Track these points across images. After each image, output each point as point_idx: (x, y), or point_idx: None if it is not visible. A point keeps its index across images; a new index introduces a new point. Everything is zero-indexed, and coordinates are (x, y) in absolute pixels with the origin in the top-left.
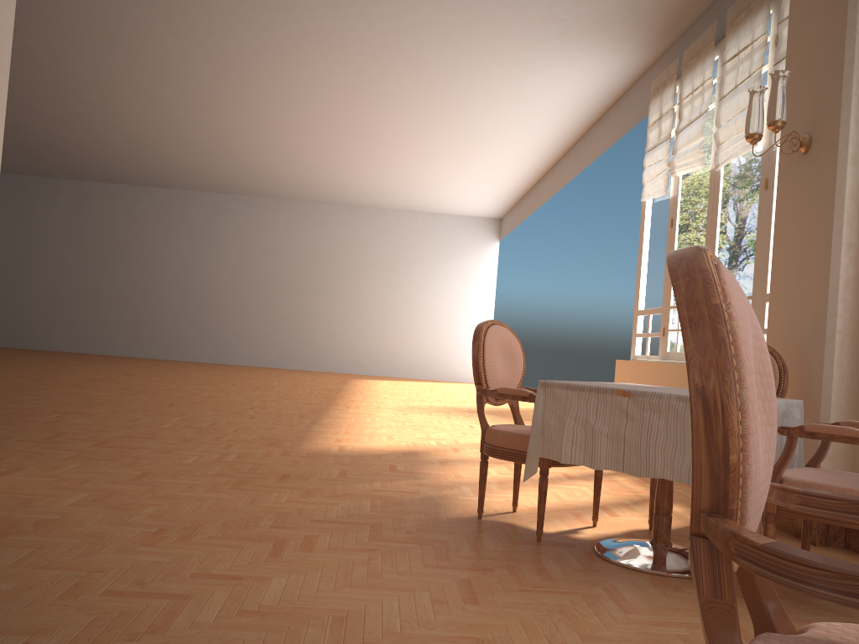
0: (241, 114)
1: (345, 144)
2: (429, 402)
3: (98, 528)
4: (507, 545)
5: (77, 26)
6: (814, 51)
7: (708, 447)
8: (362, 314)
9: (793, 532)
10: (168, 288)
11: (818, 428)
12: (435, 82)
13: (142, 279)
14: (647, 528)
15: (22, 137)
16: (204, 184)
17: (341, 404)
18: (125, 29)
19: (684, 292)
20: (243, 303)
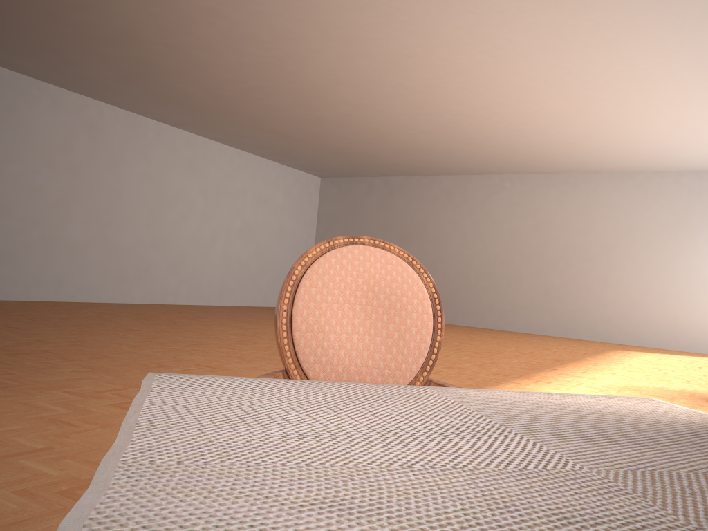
0: (467, 87)
1: (583, 101)
2: (666, 383)
3: None
4: None
5: (293, 26)
6: None
7: None
8: (638, 282)
9: None
10: (452, 261)
11: None
12: None
13: (432, 255)
14: None
15: (327, 143)
16: (478, 167)
17: (536, 377)
18: (326, 18)
19: None
20: (517, 273)
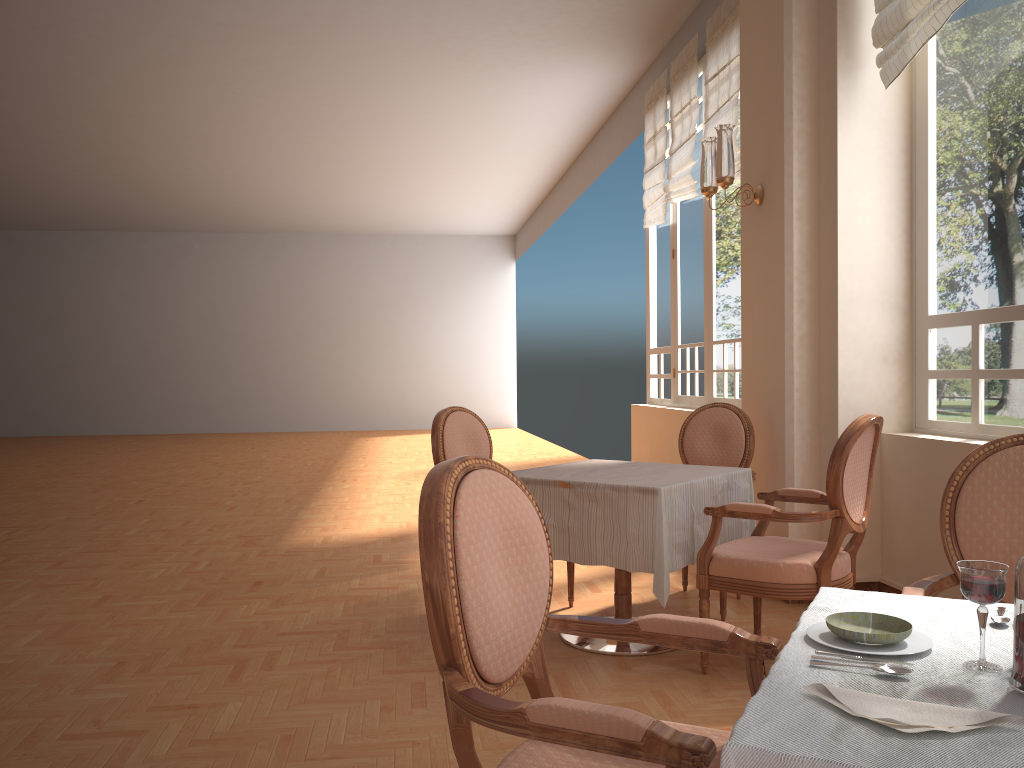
0: (191, 149)
1: (318, 172)
2: None
3: (55, 669)
4: None
5: None
6: (761, 98)
7: (437, 624)
8: (364, 359)
9: None
10: (130, 349)
11: (736, 507)
12: (409, 103)
13: (97, 342)
14: None
15: None
16: (160, 224)
17: (337, 478)
18: (39, 71)
19: (424, 511)
20: (222, 359)
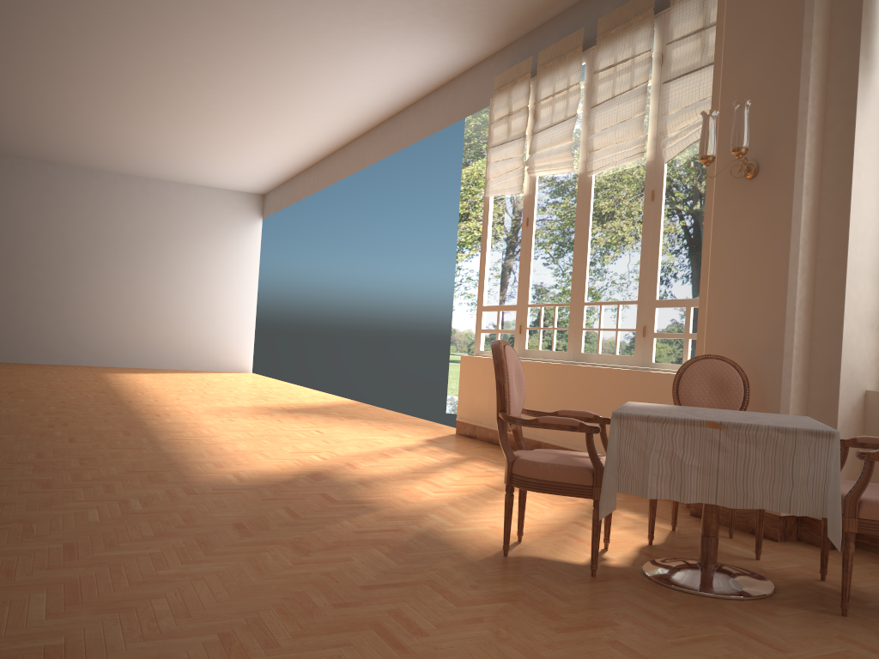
0: None
1: (108, 100)
2: (231, 402)
3: (143, 649)
4: (578, 587)
5: None
6: (759, 83)
7: None
8: (104, 296)
9: (748, 529)
10: None
11: None
12: (251, 45)
13: None
14: (645, 543)
15: None
16: None
17: (145, 411)
18: None
19: None
20: None
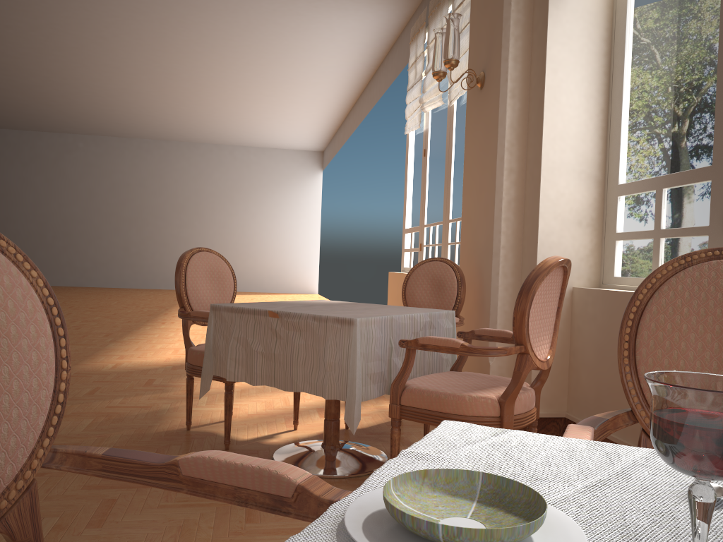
0: (63, 60)
1: (167, 87)
2: None
3: None
4: None
5: None
6: None
7: None
8: (205, 237)
9: None
10: (25, 220)
11: (428, 341)
12: (231, 30)
13: None
14: (344, 428)
15: None
16: (51, 126)
17: (160, 320)
18: None
19: None
20: (96, 232)
